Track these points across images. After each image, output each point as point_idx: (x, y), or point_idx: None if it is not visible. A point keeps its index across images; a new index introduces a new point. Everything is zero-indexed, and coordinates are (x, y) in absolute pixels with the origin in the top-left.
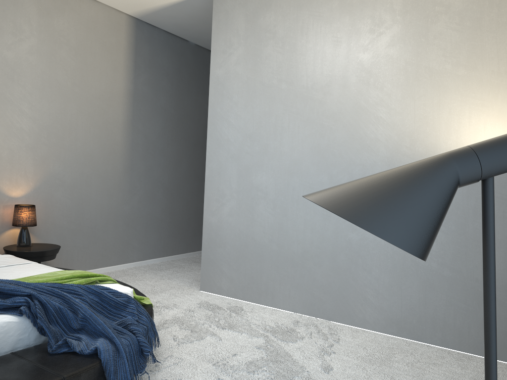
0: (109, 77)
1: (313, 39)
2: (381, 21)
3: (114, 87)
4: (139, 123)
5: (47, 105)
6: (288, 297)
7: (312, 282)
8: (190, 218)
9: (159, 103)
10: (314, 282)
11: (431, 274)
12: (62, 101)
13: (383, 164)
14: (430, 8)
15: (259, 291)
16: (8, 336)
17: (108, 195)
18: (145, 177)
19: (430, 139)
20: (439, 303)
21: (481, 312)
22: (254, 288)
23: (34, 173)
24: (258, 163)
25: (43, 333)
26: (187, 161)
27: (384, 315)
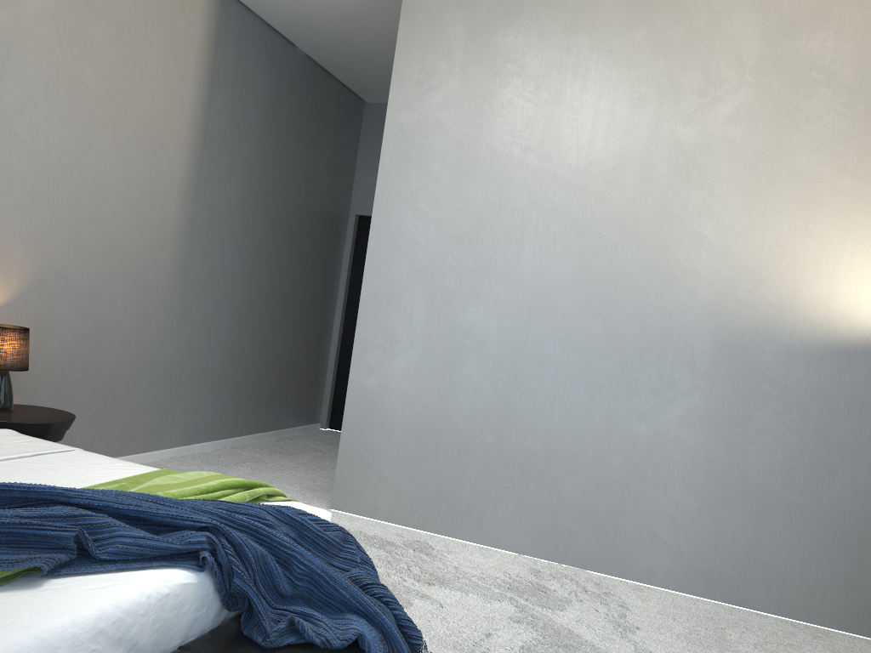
0: (168, 91)
1: (595, 88)
2: (719, 78)
3: (175, 113)
4: (206, 186)
5: (59, 129)
6: (510, 527)
7: (557, 502)
8: (265, 370)
9: (241, 154)
10: (561, 502)
11: (770, 499)
12: (86, 126)
13: (703, 314)
14: (803, 72)
15: (453, 515)
16: (181, 613)
17: (144, 317)
18: (206, 289)
19: (785, 282)
20: (779, 545)
21: (846, 562)
22: (443, 509)
23: (22, 263)
24: (470, 289)
25: (229, 606)
26: (271, 266)
27: (685, 563)
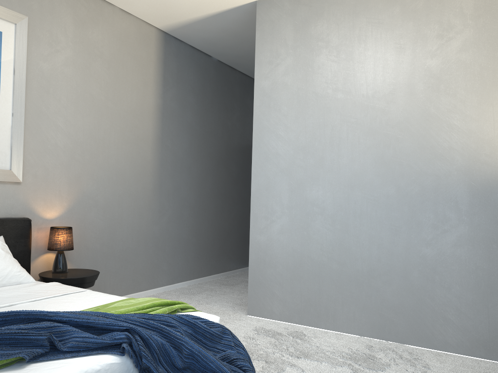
0: (139, 92)
1: (373, 46)
2: (450, 25)
3: (145, 102)
4: (167, 140)
5: (81, 120)
6: (353, 319)
7: (380, 302)
8: (214, 238)
9: (186, 119)
10: (383, 302)
11: None
12: (96, 116)
13: (459, 174)
14: None
15: (318, 314)
16: None
17: (139, 215)
18: (173, 196)
19: None
20: None
21: None
22: (311, 311)
23: (68, 192)
24: (312, 177)
25: None
26: (211, 179)
27: (469, 336)
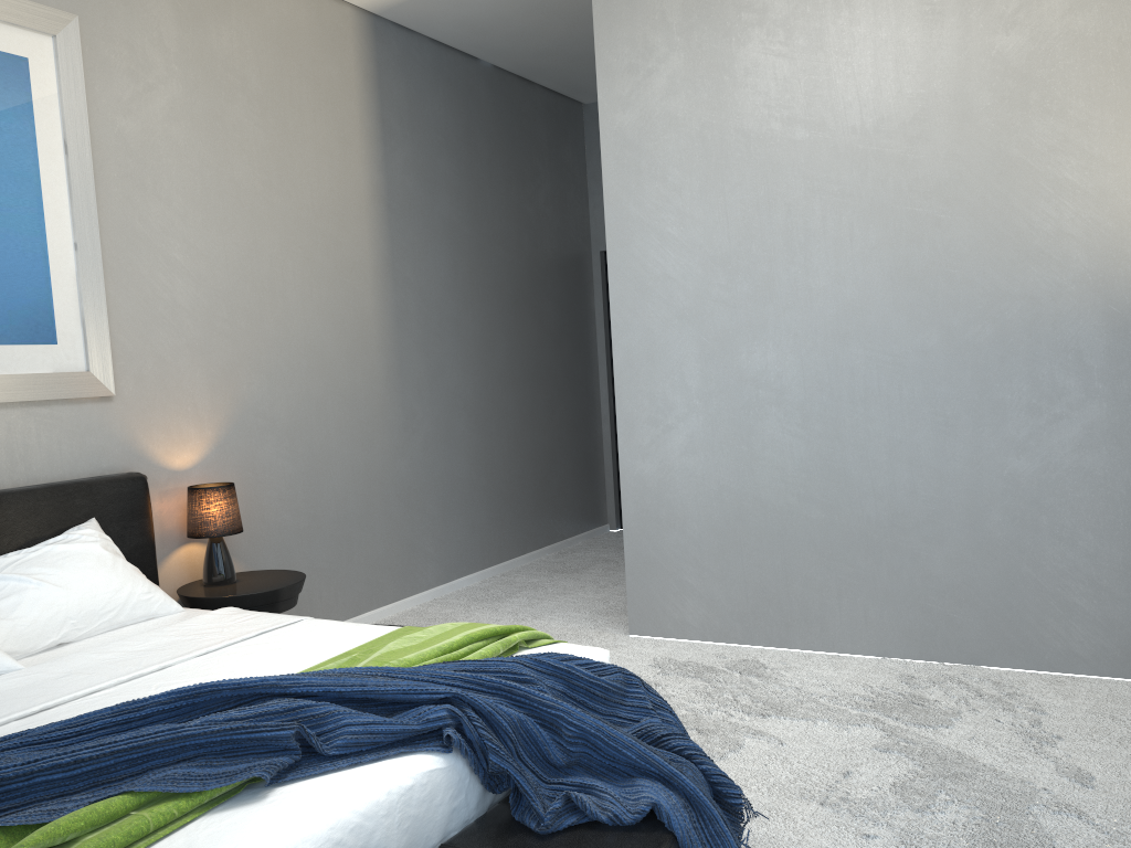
0: (334, 161)
1: (869, 14)
2: None
3: (348, 184)
4: (405, 264)
5: (219, 240)
6: (865, 624)
7: (922, 582)
8: (524, 473)
9: (439, 213)
10: (928, 581)
11: None
12: (249, 229)
13: (1083, 289)
14: None
15: (785, 619)
16: (434, 806)
17: (364, 440)
18: (431, 389)
19: None
20: None
21: None
22: (771, 614)
23: (212, 407)
24: (751, 323)
25: (492, 787)
26: (505, 342)
27: (1120, 638)
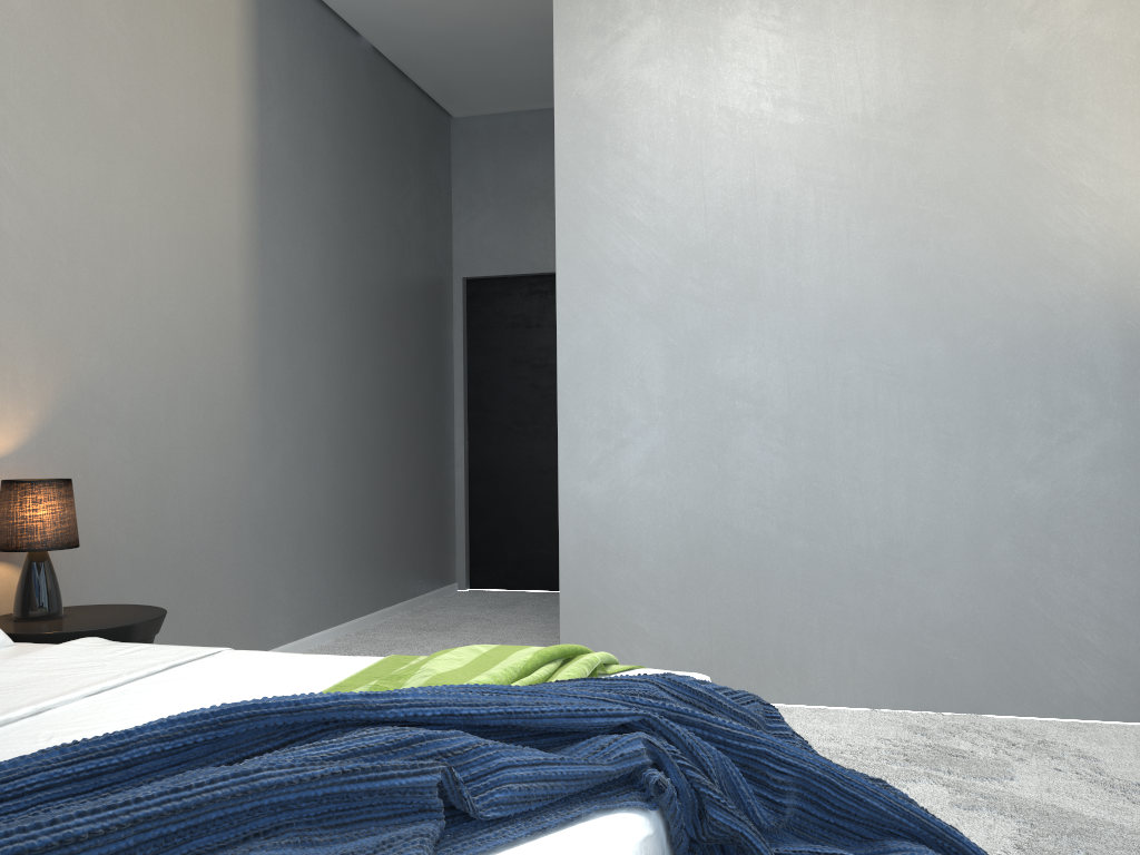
0: (206, 102)
1: None
2: None
3: (219, 135)
4: (274, 245)
5: (64, 161)
6: (852, 671)
7: (919, 621)
8: (382, 514)
9: (312, 195)
10: (925, 620)
11: None
12: (102, 156)
13: (1098, 301)
14: None
15: (758, 668)
16: None
17: (218, 451)
18: (293, 400)
19: None
20: None
21: None
22: (741, 662)
23: (38, 379)
24: (729, 324)
25: None
26: (370, 360)
27: (1134, 677)
